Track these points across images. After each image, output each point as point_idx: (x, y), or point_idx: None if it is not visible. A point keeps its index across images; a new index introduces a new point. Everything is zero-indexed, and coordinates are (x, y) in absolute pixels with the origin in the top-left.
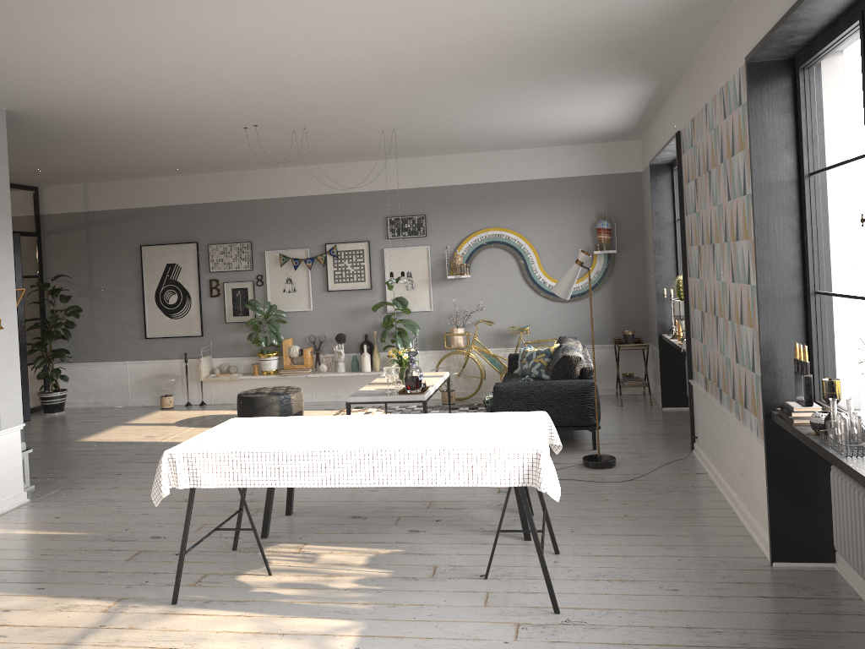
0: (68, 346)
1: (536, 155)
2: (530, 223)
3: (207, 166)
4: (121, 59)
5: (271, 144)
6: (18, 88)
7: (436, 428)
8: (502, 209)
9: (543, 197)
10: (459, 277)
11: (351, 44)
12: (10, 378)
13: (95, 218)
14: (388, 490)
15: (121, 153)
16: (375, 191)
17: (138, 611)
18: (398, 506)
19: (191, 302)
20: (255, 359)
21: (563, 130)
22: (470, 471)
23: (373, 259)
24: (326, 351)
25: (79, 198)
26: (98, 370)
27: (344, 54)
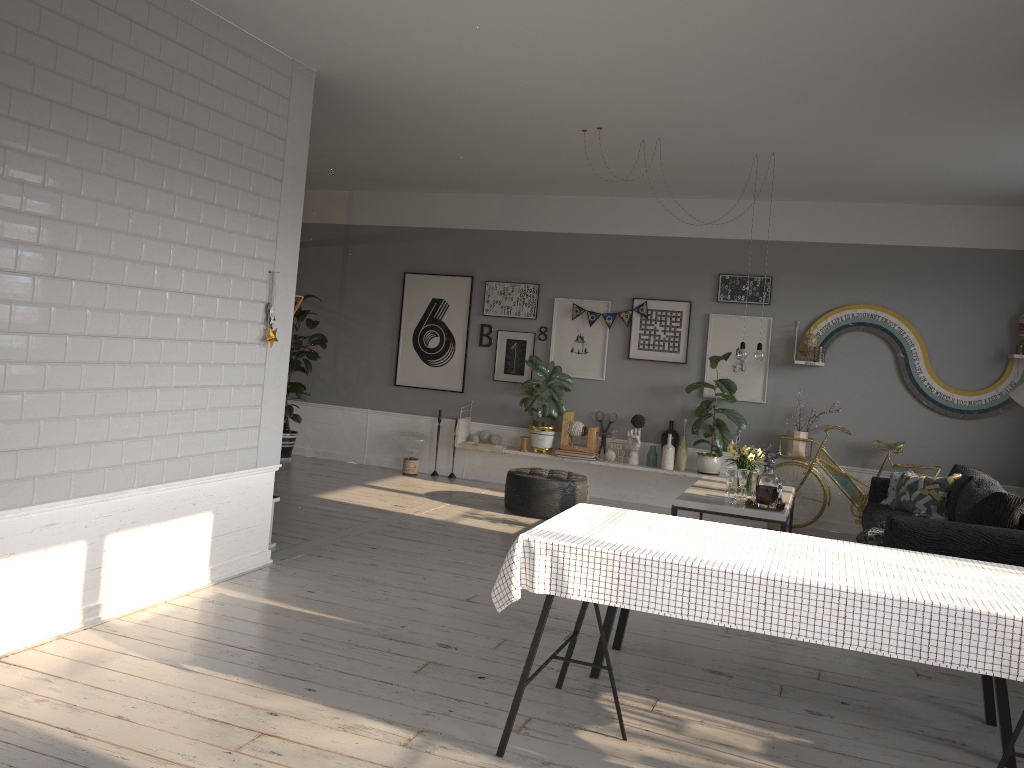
0: (303, 380)
1: (941, 214)
2: (920, 305)
3: (502, 184)
4: (493, 3)
5: (599, 160)
6: (345, 39)
7: (918, 571)
8: (880, 282)
9: (943, 272)
10: (812, 364)
11: (818, 2)
12: (274, 404)
13: (356, 233)
14: (746, 640)
15: (414, 152)
16: (708, 238)
17: (451, 756)
18: (771, 668)
19: (454, 349)
20: (523, 431)
21: (1004, 181)
22: (1014, 656)
23: (693, 325)
24: (615, 434)
25: (342, 207)
26: (334, 415)
27: (794, 19)
